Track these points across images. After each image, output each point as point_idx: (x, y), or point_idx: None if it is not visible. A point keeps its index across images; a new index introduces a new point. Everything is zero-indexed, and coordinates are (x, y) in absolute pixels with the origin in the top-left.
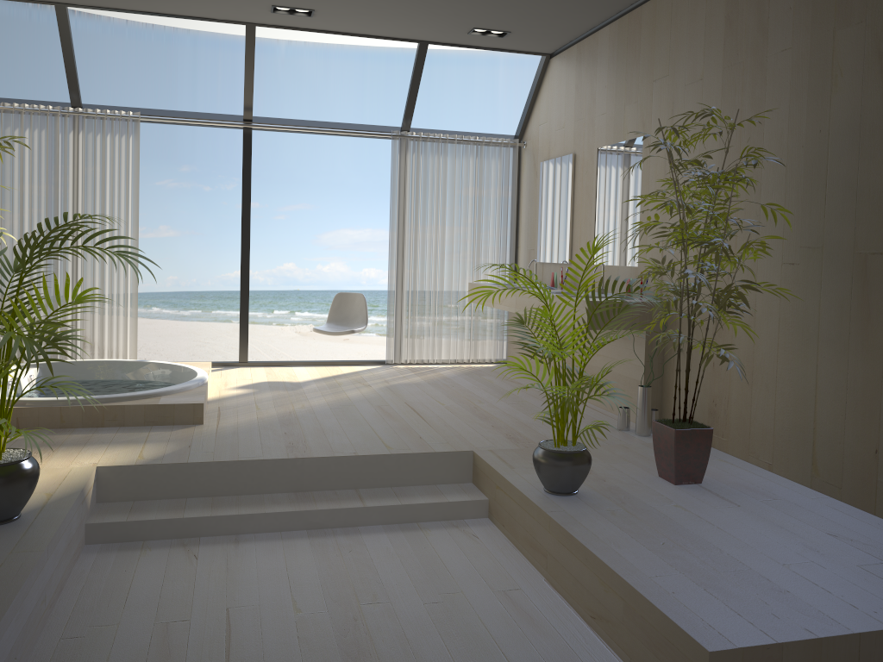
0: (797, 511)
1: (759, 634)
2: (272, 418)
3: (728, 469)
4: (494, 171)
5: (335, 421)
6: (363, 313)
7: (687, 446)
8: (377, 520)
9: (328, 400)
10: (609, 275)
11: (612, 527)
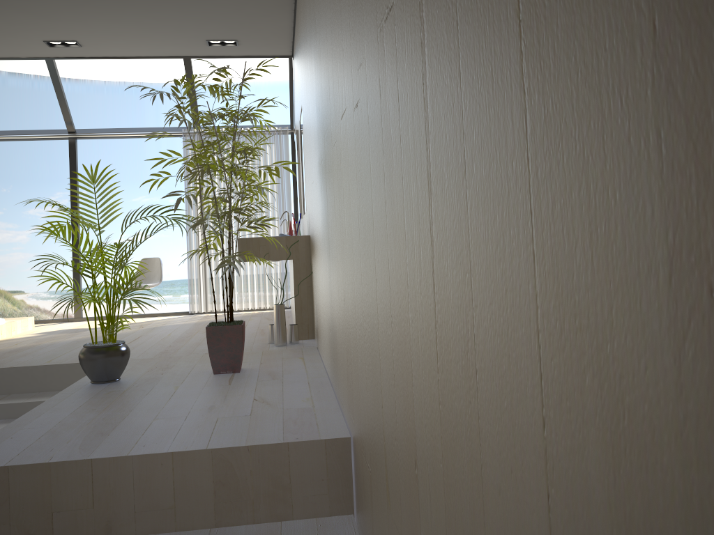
0: (270, 386)
1: (3, 461)
2: (9, 349)
3: (290, 363)
4: (270, 153)
5: (52, 349)
6: (159, 272)
7: (219, 341)
8: (1, 415)
9: (84, 337)
10: (305, 222)
11: (82, 401)
